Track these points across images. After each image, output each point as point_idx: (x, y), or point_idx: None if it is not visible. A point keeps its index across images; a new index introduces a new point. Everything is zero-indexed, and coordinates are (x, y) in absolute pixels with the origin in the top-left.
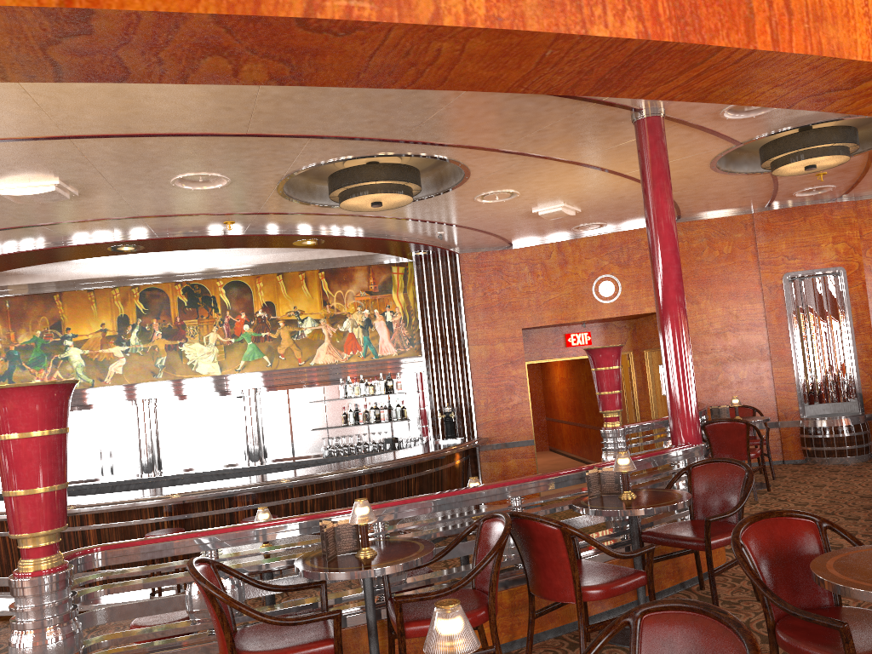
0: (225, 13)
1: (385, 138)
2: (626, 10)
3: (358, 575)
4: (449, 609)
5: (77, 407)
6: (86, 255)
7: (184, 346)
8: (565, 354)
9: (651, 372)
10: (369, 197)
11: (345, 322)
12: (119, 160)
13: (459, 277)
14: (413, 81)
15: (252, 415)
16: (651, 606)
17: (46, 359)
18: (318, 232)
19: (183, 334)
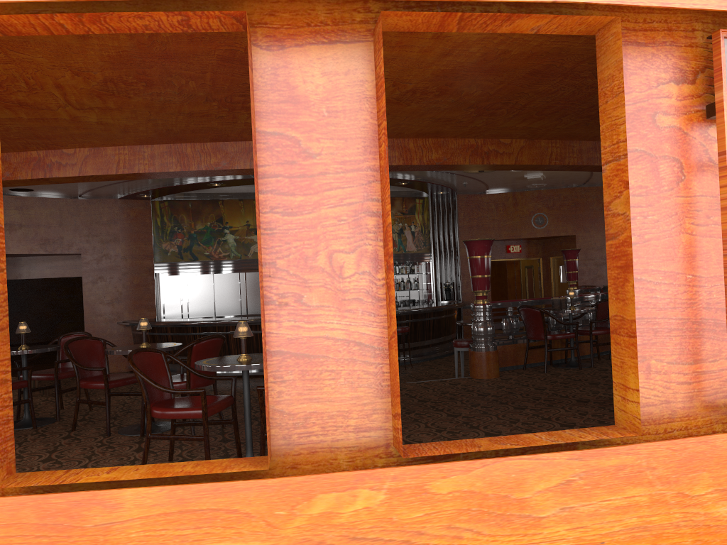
0: None
1: None
2: None
3: (583, 311)
4: None
5: (227, 271)
6: None
7: None
8: (506, 257)
9: (553, 270)
10: None
11: None
12: None
13: (456, 208)
14: None
15: None
16: None
17: (213, 240)
18: (414, 178)
19: None
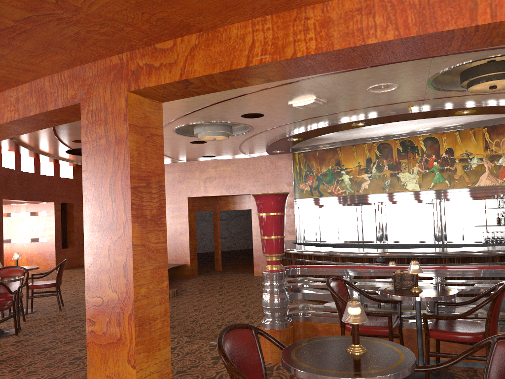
0: (221, 71)
1: (482, 49)
2: (388, 26)
3: (401, 298)
4: (351, 302)
5: (347, 204)
6: (342, 128)
7: (399, 174)
8: None
9: None
10: (485, 84)
11: (500, 159)
12: (337, 84)
13: None
14: (315, 72)
15: (437, 215)
16: (502, 336)
17: (333, 180)
18: (469, 105)
19: (399, 167)
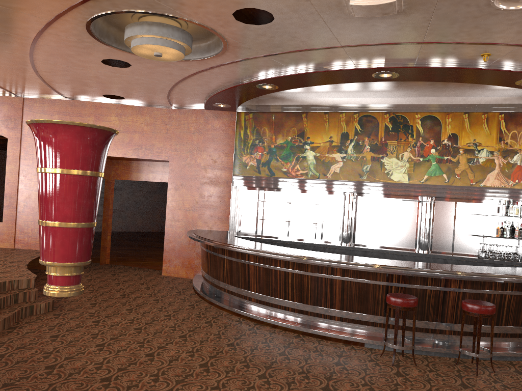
0: None
1: None
2: None
3: None
4: None
5: (305, 191)
6: (352, 79)
7: (384, 159)
8: None
9: None
10: None
11: (515, 156)
12: None
13: None
14: None
15: (427, 216)
16: None
17: (291, 156)
18: None
19: (385, 150)
